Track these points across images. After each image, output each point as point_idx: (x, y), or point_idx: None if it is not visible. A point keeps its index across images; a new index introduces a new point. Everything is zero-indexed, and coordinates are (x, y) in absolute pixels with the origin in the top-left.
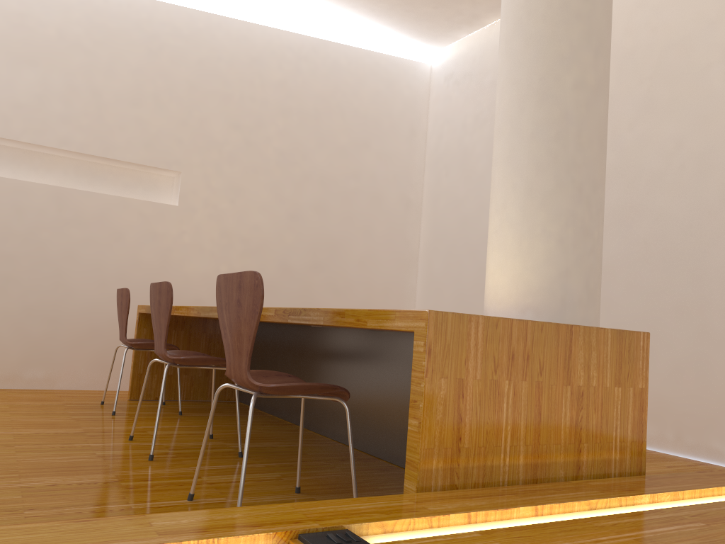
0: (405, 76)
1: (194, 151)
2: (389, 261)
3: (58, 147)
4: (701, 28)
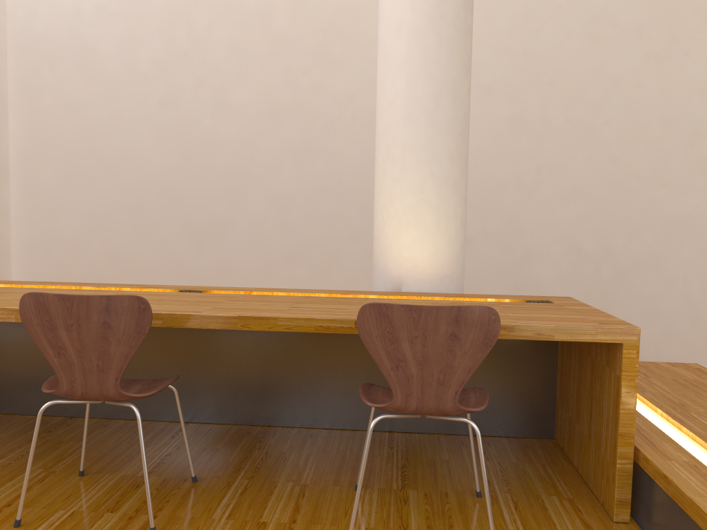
0: None
1: None
2: None
3: None
4: (370, 3)
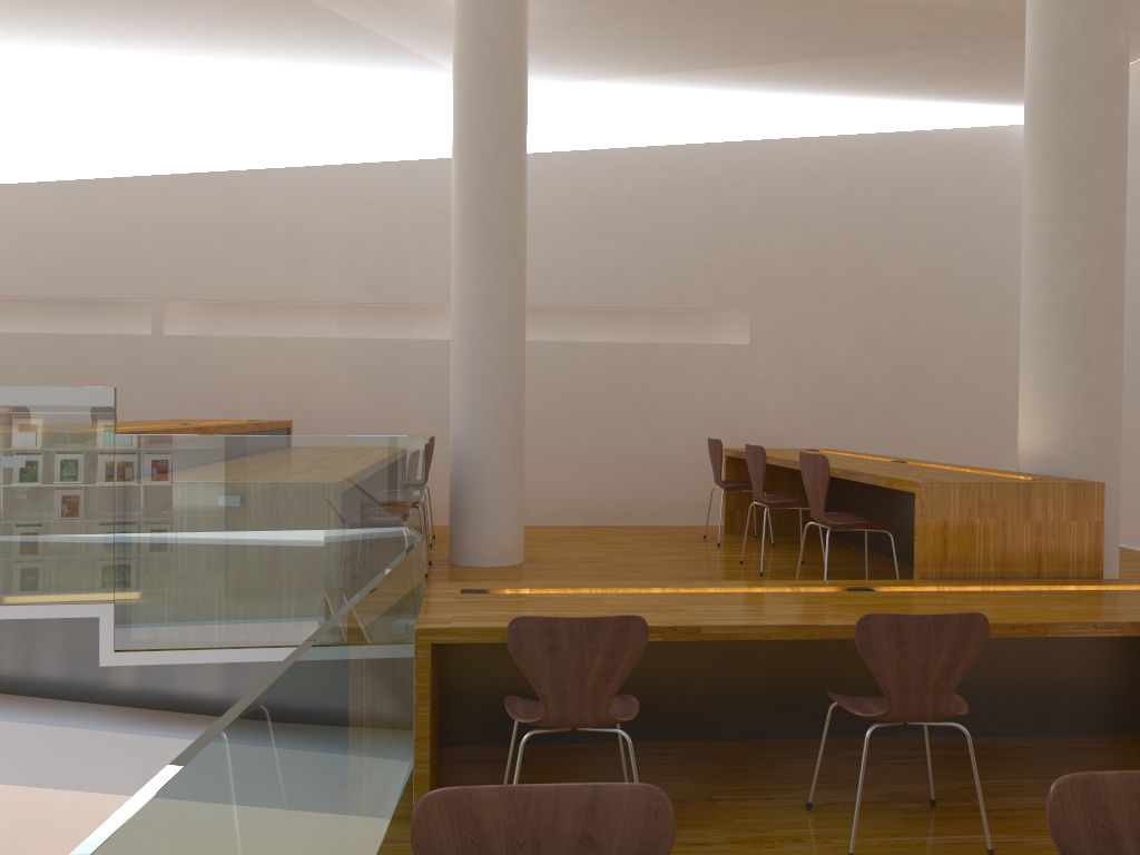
0: (997, 147)
1: (759, 286)
2: (990, 371)
3: (638, 307)
4: None
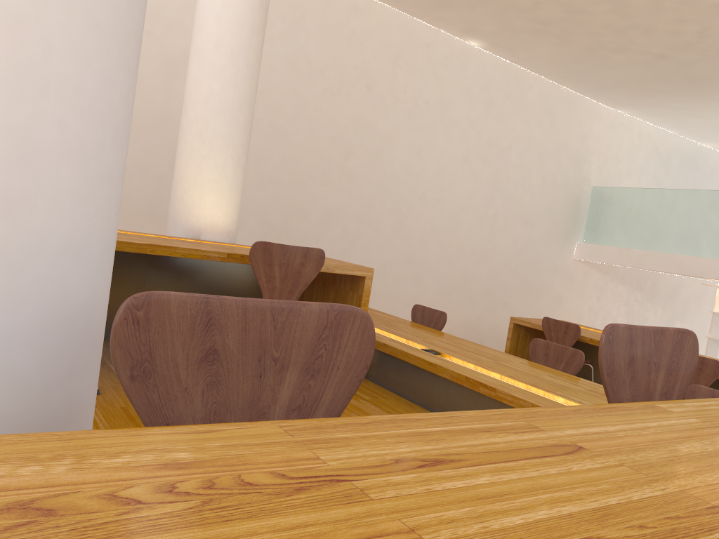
0: None
1: None
2: None
3: None
4: None
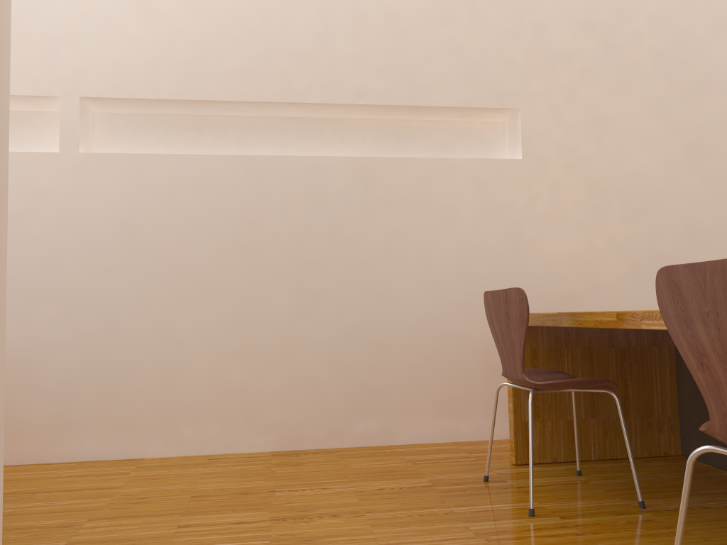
0: None
1: (532, 74)
2: None
3: (353, 102)
4: None
